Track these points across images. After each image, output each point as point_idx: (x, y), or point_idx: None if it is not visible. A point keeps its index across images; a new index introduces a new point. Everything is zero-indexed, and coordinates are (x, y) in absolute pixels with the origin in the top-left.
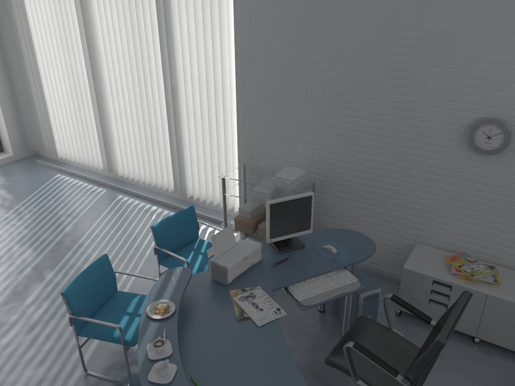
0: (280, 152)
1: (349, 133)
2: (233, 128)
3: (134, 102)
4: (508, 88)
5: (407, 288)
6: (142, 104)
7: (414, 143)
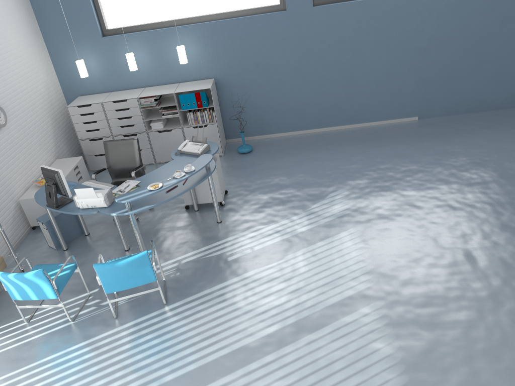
0: None
1: None
2: None
3: None
4: None
5: None
6: None
7: None
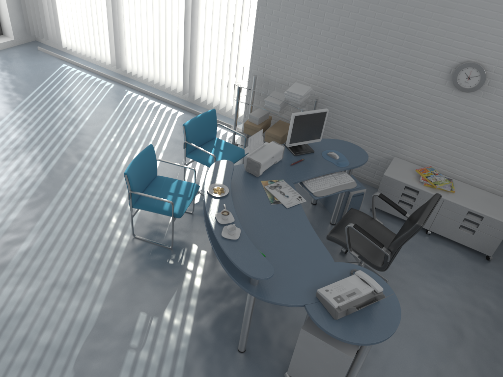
0: (289, 69)
1: (354, 60)
2: (248, 42)
3: (150, 3)
4: (491, 39)
5: (383, 190)
6: (159, 7)
7: (408, 76)
